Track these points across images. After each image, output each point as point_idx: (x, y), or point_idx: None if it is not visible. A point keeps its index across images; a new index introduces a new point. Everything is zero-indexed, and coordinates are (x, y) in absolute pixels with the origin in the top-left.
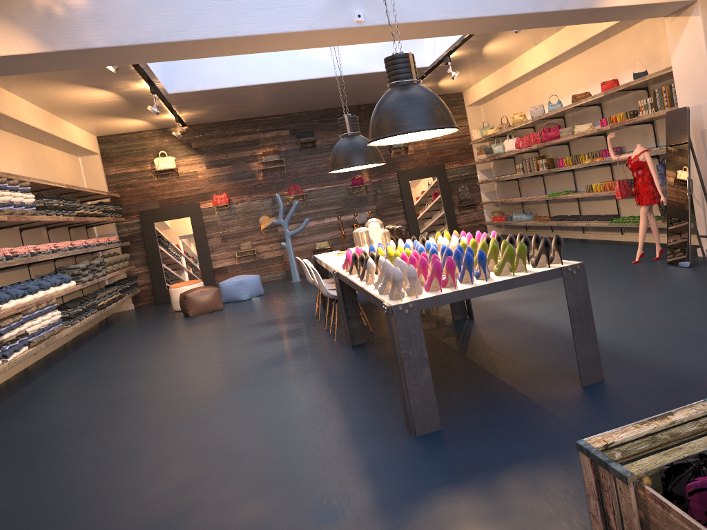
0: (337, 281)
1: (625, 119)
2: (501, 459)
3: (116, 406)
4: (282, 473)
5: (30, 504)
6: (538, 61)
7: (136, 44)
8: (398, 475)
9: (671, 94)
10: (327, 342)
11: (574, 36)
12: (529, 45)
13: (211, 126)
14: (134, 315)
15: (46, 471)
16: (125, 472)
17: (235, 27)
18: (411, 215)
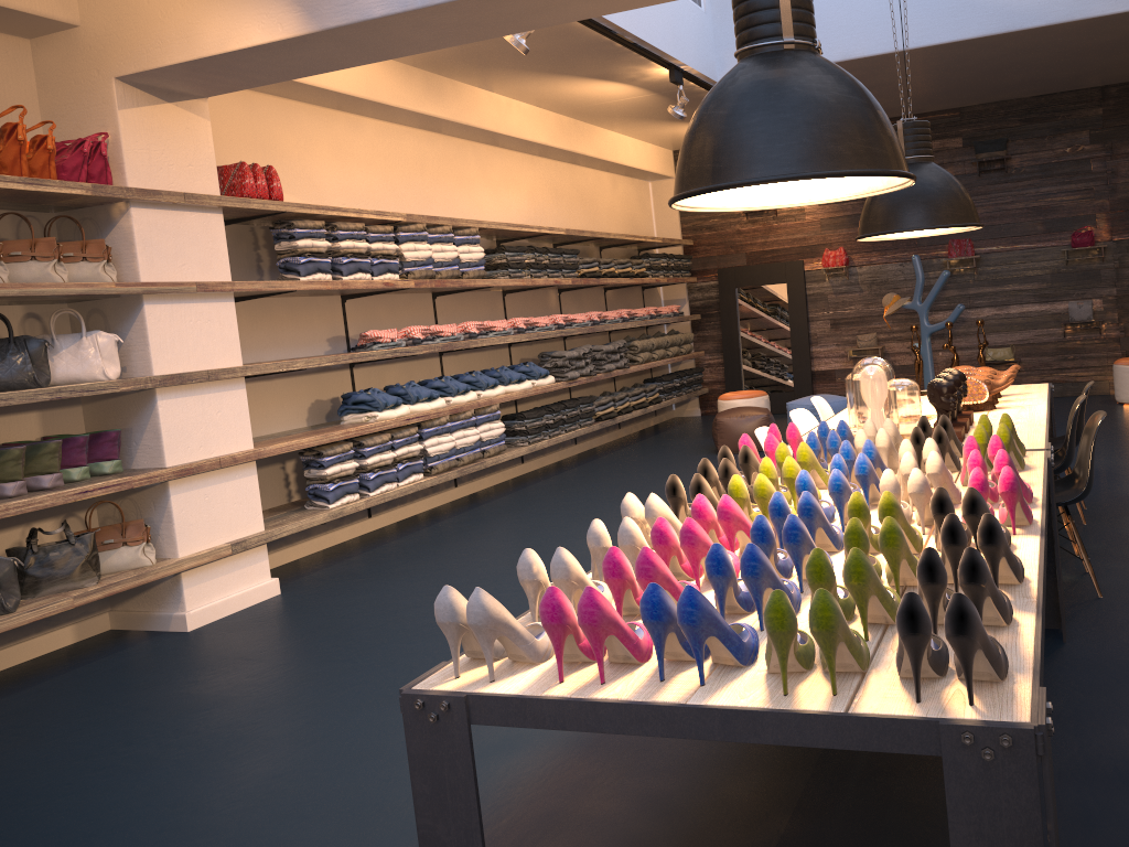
0: None
1: None
2: None
3: (398, 620)
4: None
5: (40, 802)
6: None
7: (427, 6)
8: None
9: None
10: None
11: None
12: None
13: None
14: (681, 430)
15: (158, 731)
16: (167, 797)
17: None
18: None
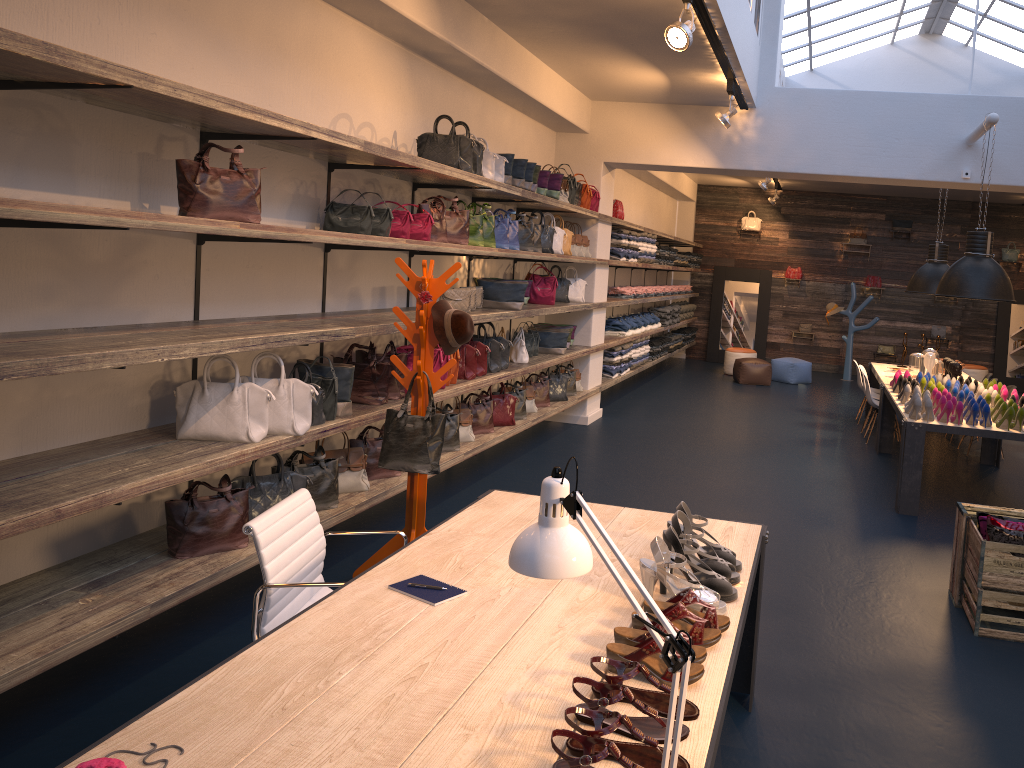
0: (881, 394)
1: None
2: (945, 539)
3: (692, 432)
4: (806, 500)
5: (658, 466)
6: None
7: (780, 171)
8: (877, 524)
9: None
10: (858, 443)
11: None
12: None
13: (805, 195)
14: (686, 365)
15: (660, 454)
16: (709, 469)
17: (857, 169)
18: (1001, 345)
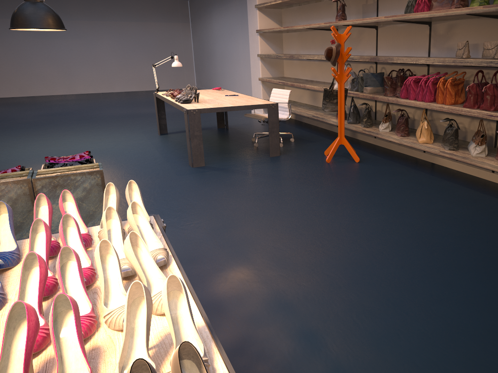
0: None
1: None
2: None
3: None
4: (304, 314)
5: None
6: None
7: None
8: None
9: None
10: None
11: None
12: None
13: None
14: None
15: None
16: None
17: None
18: None
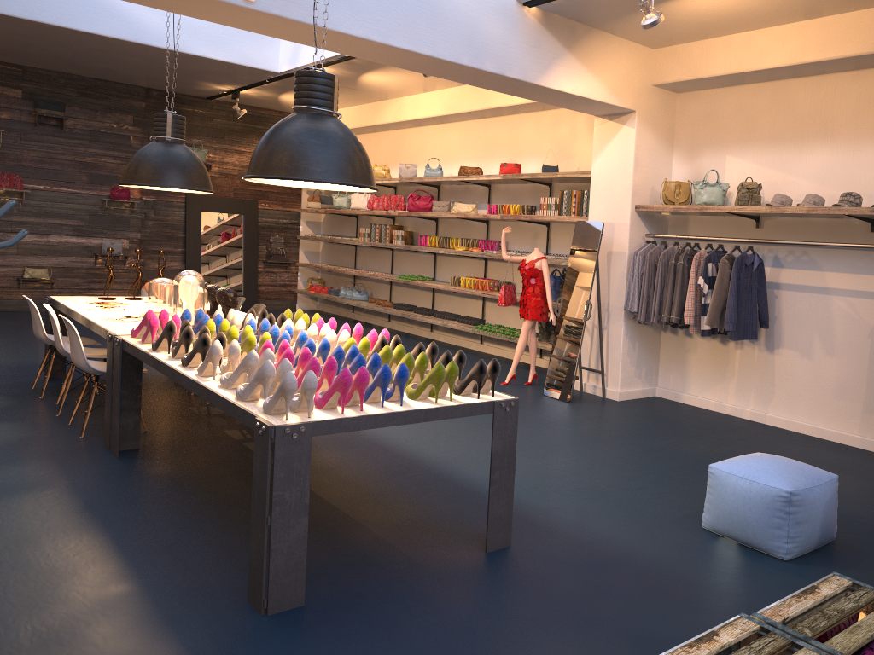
0: (119, 354)
1: (521, 213)
2: None
3: None
4: None
5: None
6: (424, 111)
7: None
8: None
9: (582, 202)
10: (68, 440)
11: (479, 99)
12: (418, 89)
13: None
14: None
15: None
16: None
17: None
18: (194, 259)
